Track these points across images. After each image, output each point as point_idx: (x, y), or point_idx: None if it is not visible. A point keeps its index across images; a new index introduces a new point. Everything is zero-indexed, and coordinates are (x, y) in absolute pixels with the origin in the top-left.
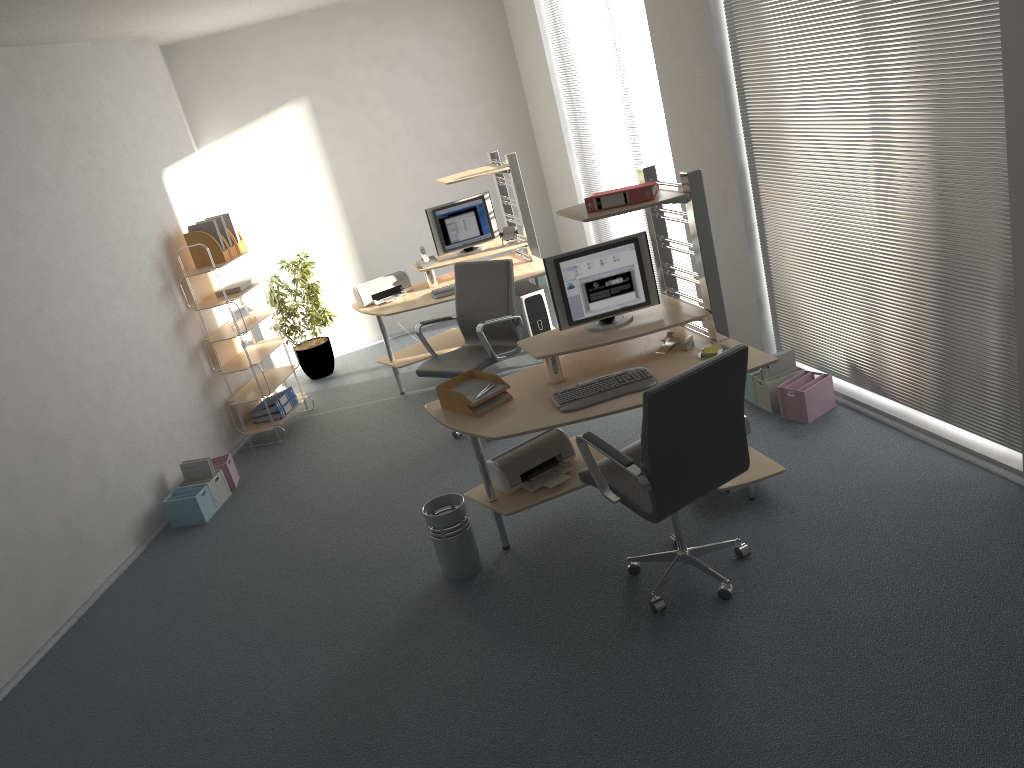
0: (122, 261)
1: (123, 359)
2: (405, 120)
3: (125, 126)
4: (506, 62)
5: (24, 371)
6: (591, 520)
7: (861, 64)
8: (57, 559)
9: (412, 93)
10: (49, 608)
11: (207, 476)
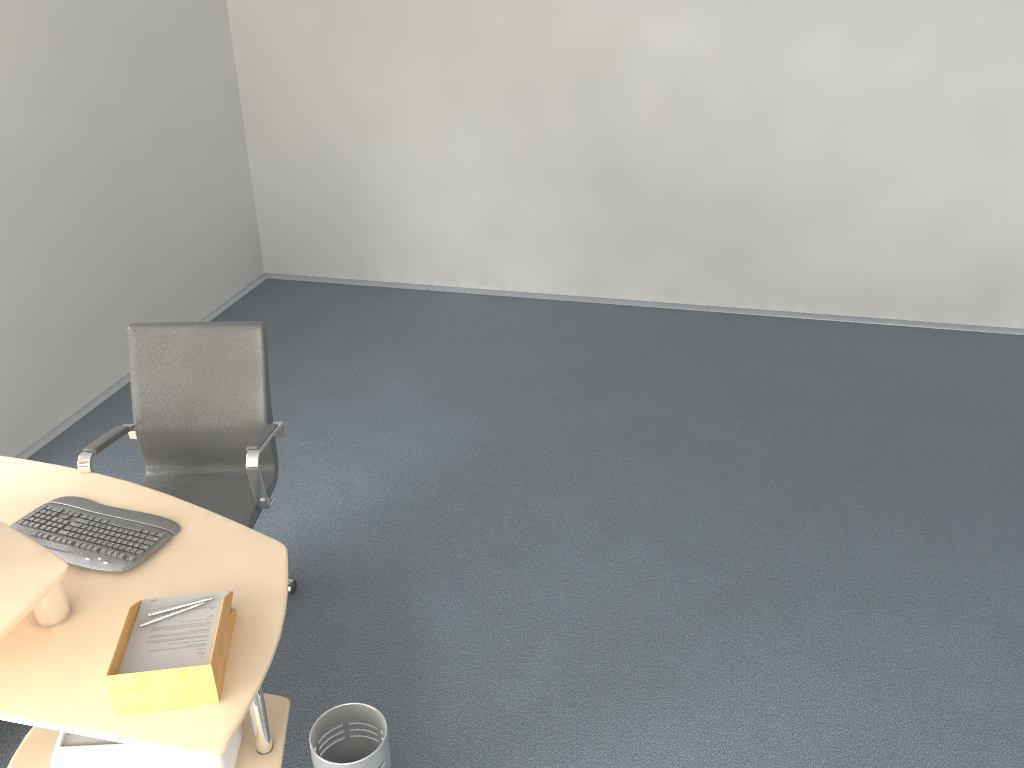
0: None
1: None
2: None
3: None
4: None
5: None
6: None
7: None
8: None
9: None
10: None
11: None
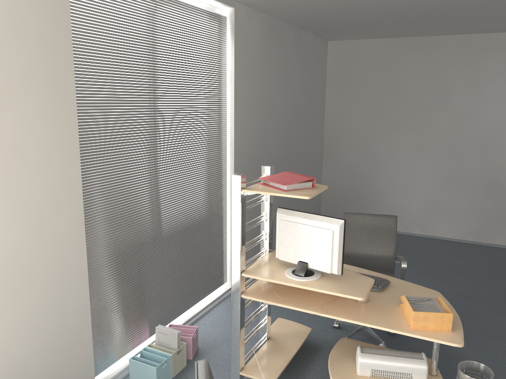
0: None
1: None
2: None
3: None
4: None
5: None
6: None
7: (178, 127)
8: None
9: None
10: None
11: None
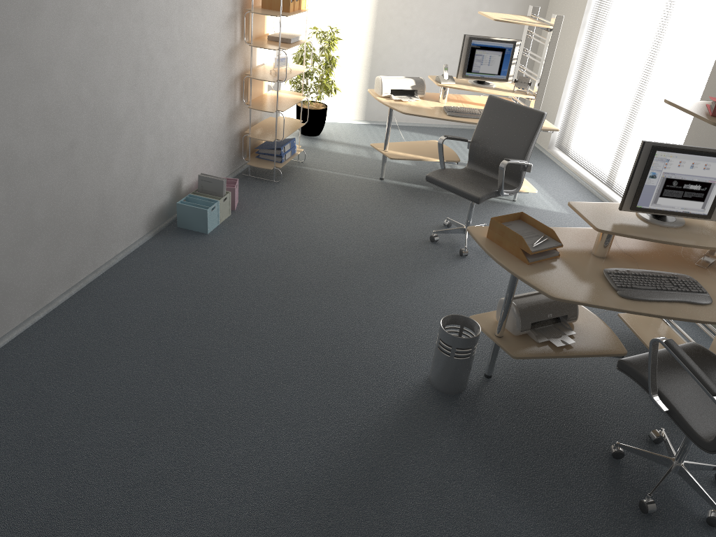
0: None
1: (184, 67)
2: None
3: None
4: None
5: (108, 48)
6: (566, 379)
7: None
8: (85, 228)
9: None
10: (67, 269)
11: (218, 194)
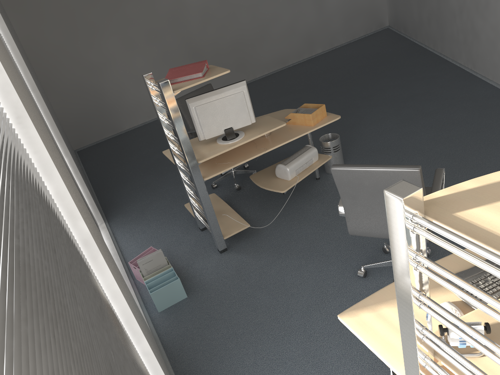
0: None
1: None
2: None
3: None
4: None
5: None
6: (279, 195)
7: None
8: None
9: None
10: None
11: None
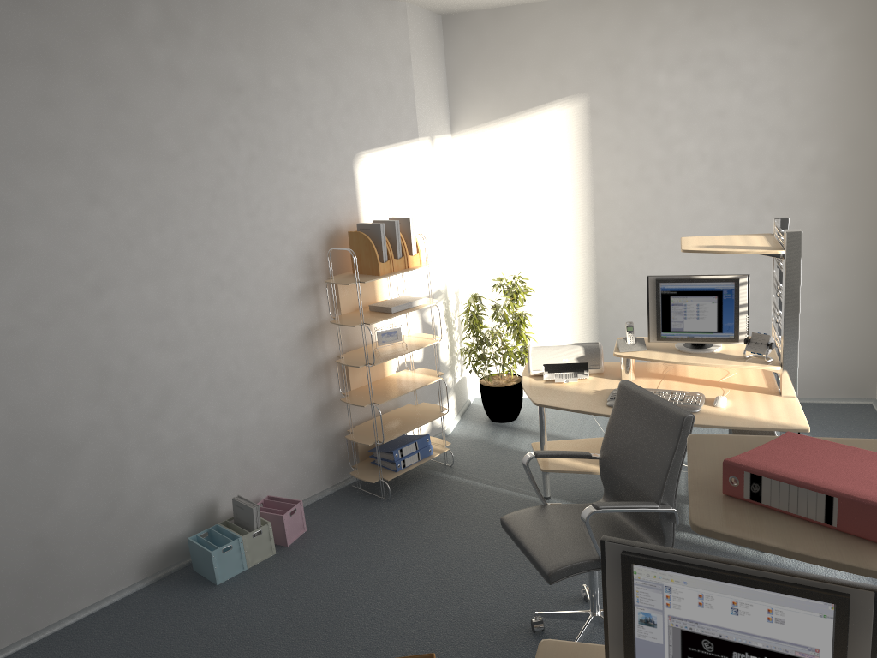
0: (251, 250)
1: (207, 362)
2: (702, 144)
3: (320, 96)
4: (875, 90)
5: (42, 359)
6: None
7: None
8: (5, 581)
9: (722, 111)
10: None
11: (250, 525)
